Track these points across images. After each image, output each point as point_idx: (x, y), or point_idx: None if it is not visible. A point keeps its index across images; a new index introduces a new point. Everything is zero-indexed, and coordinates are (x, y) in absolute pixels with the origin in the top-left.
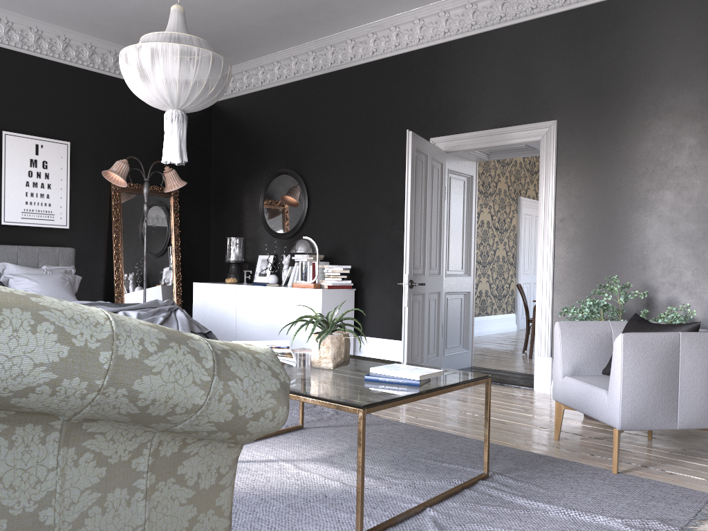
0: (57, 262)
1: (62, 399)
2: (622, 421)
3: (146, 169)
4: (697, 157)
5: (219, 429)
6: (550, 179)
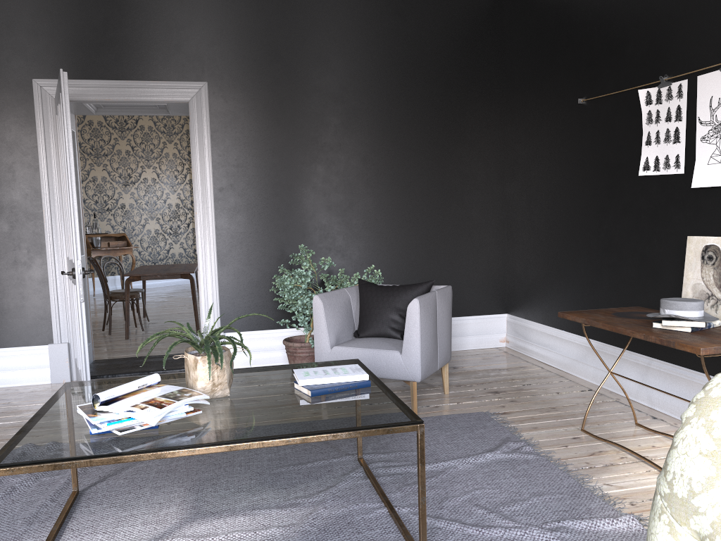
0: None
1: None
2: (421, 373)
3: None
4: (341, 135)
5: None
6: (205, 145)
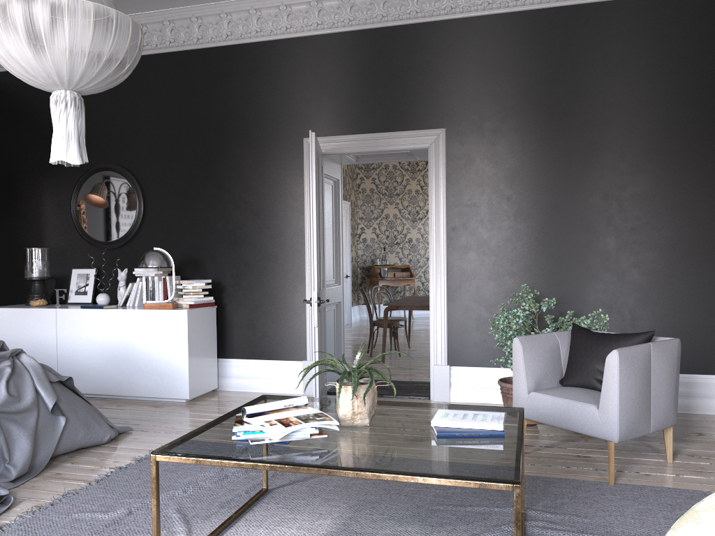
0: None
1: None
2: (620, 434)
3: None
4: (579, 172)
5: None
6: (440, 187)
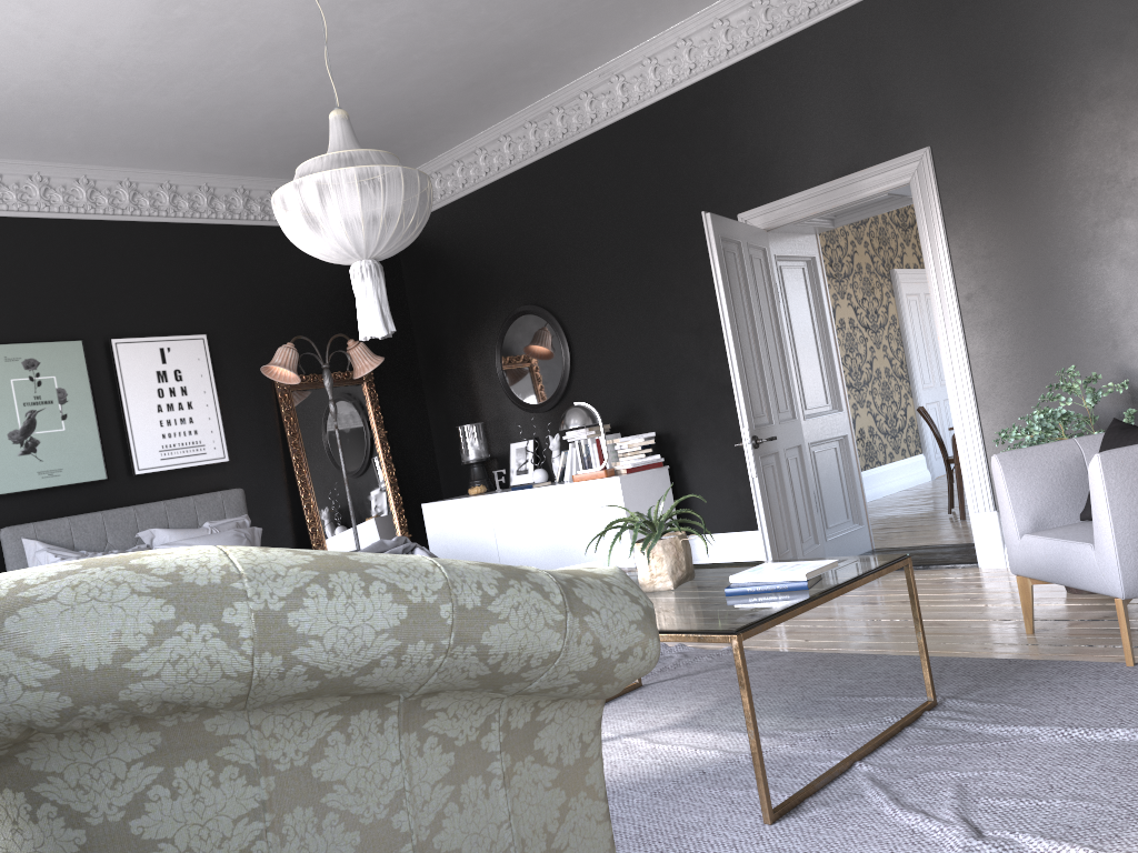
0: (223, 513)
1: (408, 670)
2: (1125, 585)
3: (319, 350)
4: None
5: (582, 679)
6: (937, 238)
